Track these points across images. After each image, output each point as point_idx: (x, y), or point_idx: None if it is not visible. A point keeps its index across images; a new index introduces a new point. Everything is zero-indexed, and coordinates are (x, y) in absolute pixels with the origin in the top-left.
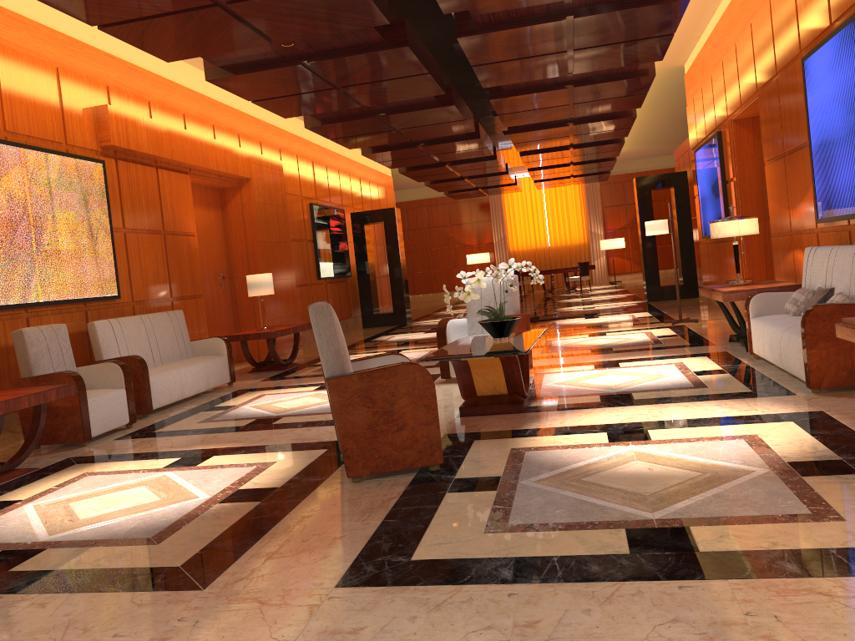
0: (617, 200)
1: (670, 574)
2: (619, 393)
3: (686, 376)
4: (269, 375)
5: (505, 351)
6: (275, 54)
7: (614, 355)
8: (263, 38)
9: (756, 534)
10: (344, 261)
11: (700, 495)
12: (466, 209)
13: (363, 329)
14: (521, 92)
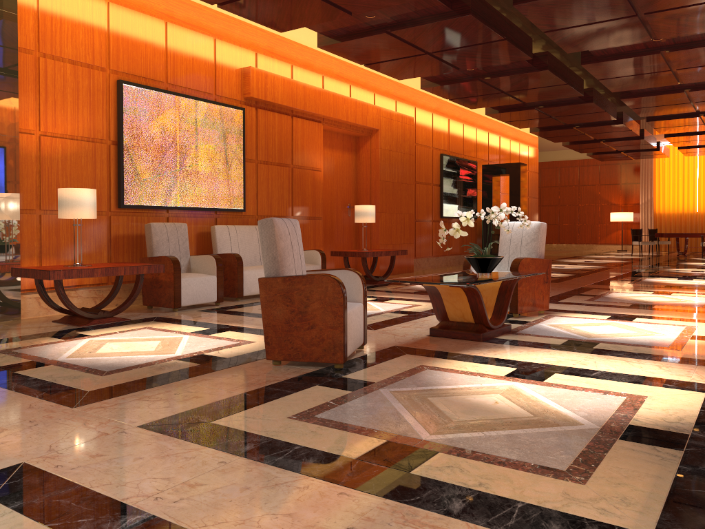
0: None
1: (353, 482)
2: (588, 341)
3: (678, 337)
4: None
5: (455, 282)
6: (365, 25)
7: (645, 311)
8: (342, 11)
9: (480, 473)
10: (470, 205)
11: (496, 432)
12: (616, 171)
13: None
14: (612, 57)
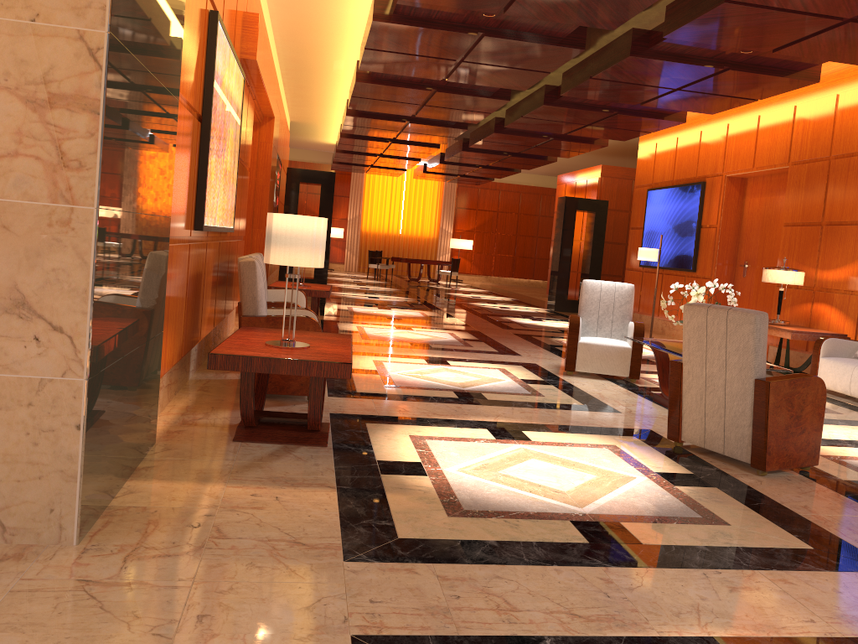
0: (470, 204)
1: None
2: None
3: None
4: None
5: (767, 367)
6: (462, 18)
7: None
8: (500, 7)
9: None
10: None
11: None
12: None
13: None
14: (572, 105)
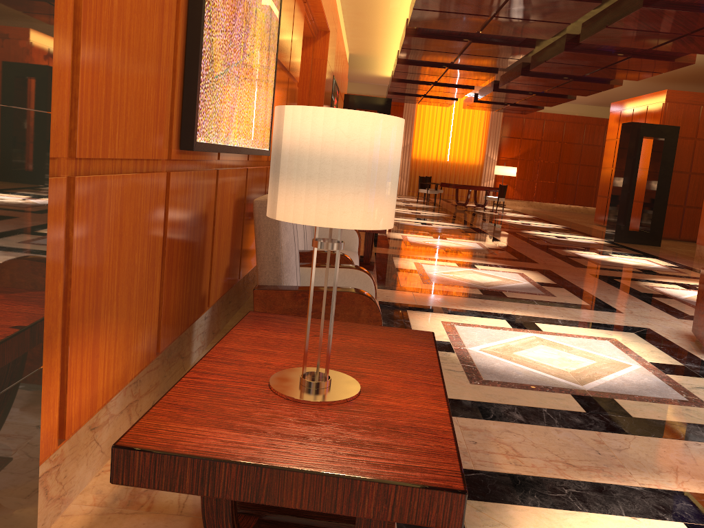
0: (515, 133)
1: None
2: None
3: None
4: None
5: None
6: None
7: None
8: None
9: None
10: None
11: None
12: None
13: None
14: (679, 7)
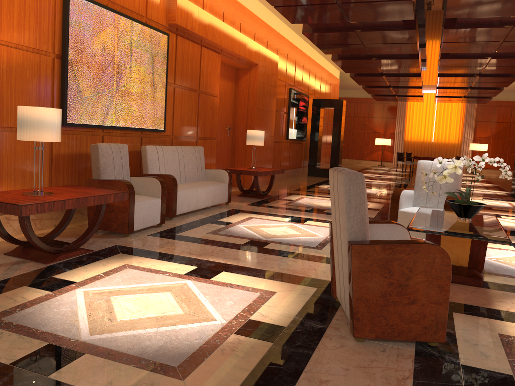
0: (487, 118)
1: None
2: None
3: None
4: (252, 201)
5: (487, 236)
6: None
7: None
8: None
9: None
10: (303, 130)
11: None
12: (380, 108)
13: (308, 176)
14: (470, 26)
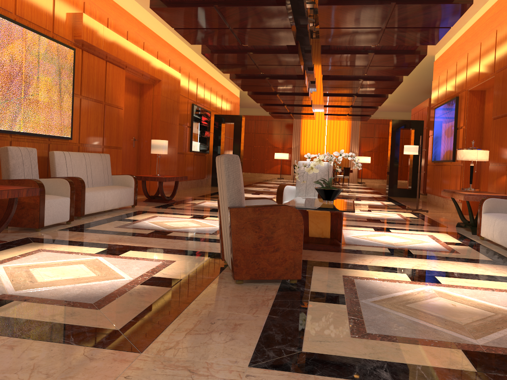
0: (369, 134)
1: None
2: (400, 248)
3: (440, 244)
4: (157, 204)
5: (339, 209)
6: None
7: (383, 224)
8: None
9: None
10: (206, 143)
11: (504, 330)
12: (278, 125)
13: (211, 186)
14: (341, 52)
